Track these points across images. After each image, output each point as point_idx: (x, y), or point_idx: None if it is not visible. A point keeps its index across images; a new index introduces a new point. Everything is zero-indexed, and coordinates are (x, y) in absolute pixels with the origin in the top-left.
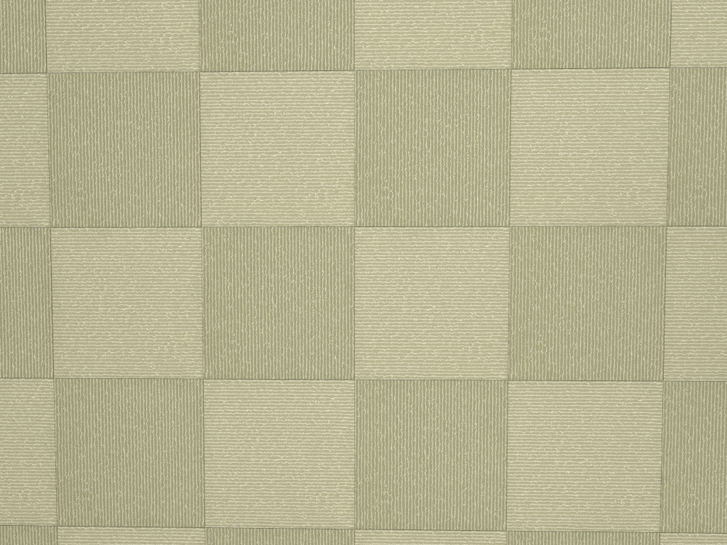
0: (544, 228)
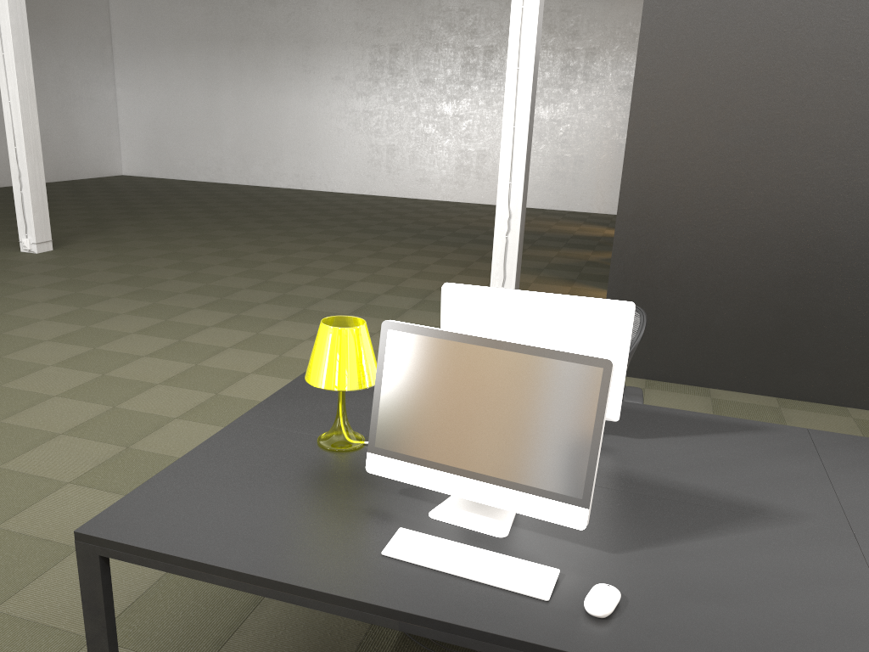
0: (13, 531)
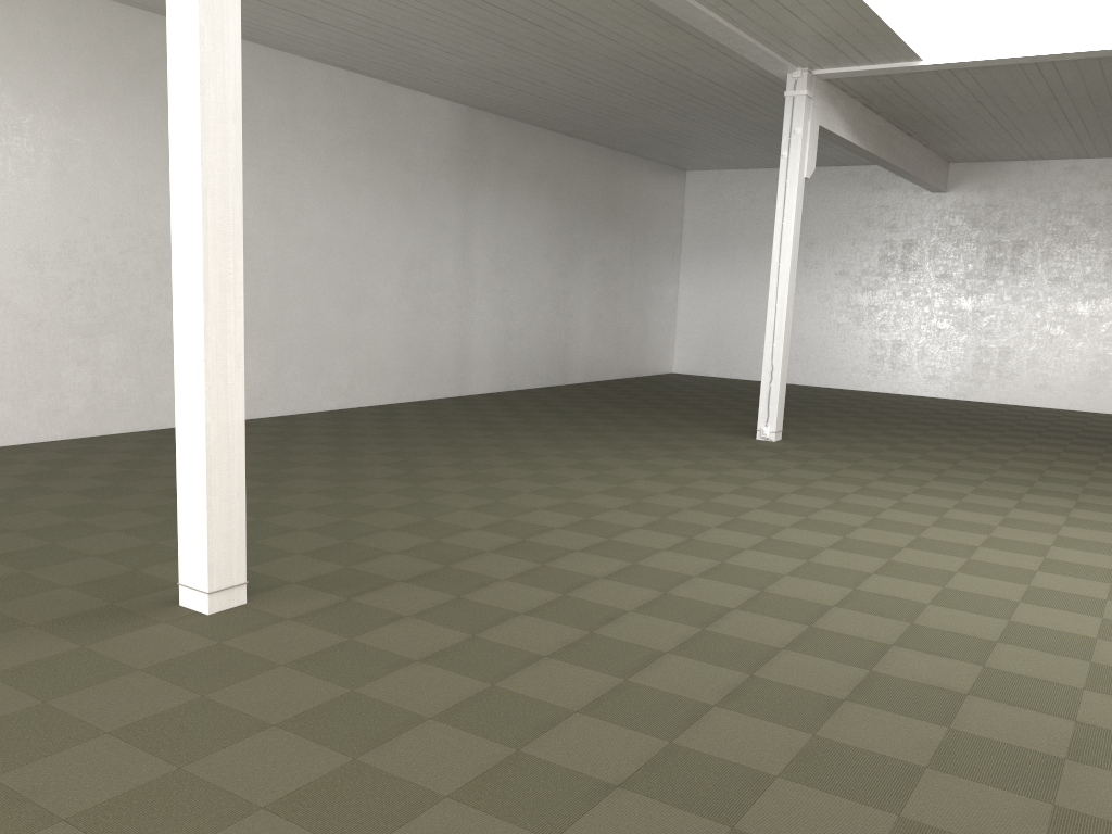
0: None
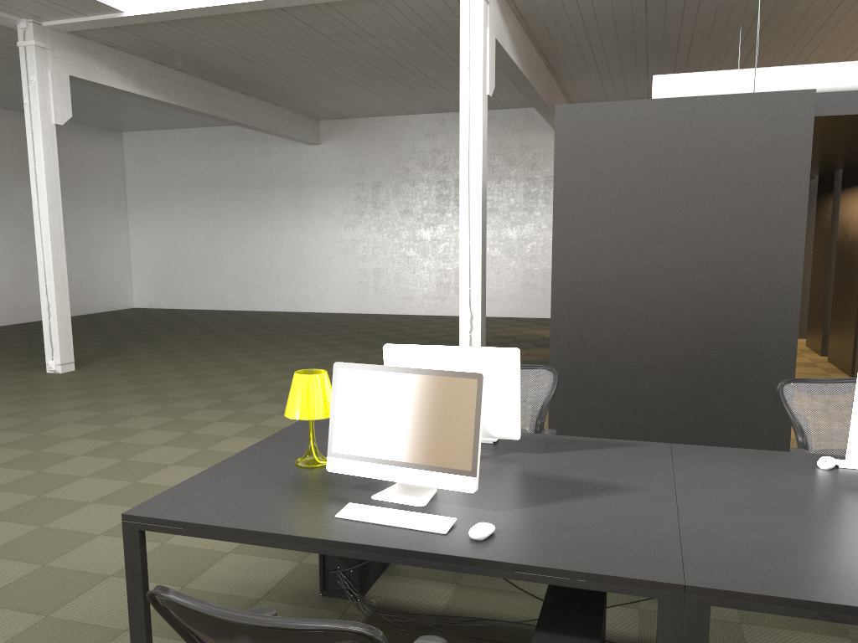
0: (57, 567)
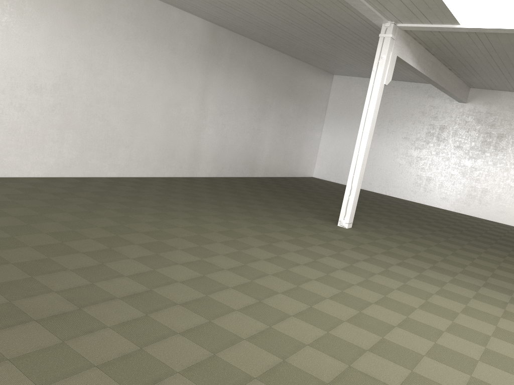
0: None
